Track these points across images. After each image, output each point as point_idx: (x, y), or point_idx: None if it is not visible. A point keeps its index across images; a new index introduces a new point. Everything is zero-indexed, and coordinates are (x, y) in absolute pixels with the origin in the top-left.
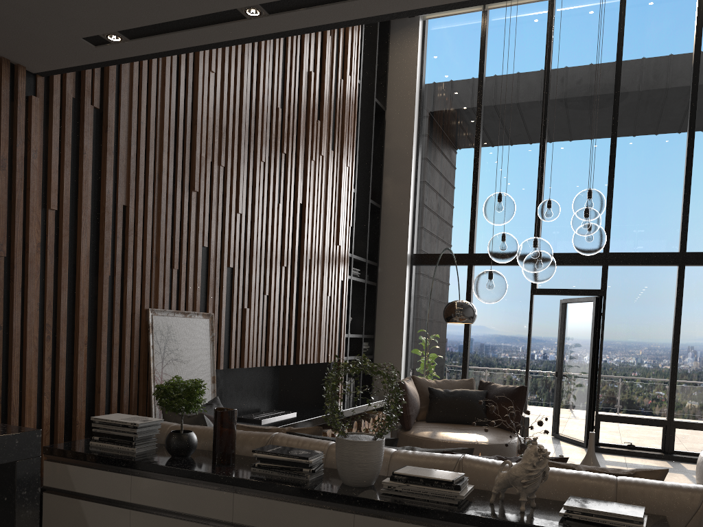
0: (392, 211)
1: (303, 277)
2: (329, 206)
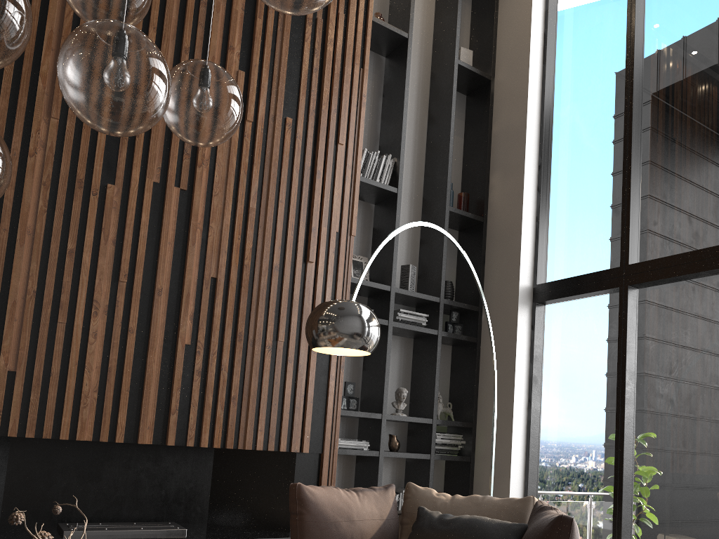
0: (500, 222)
1: (185, 303)
2: (282, 200)
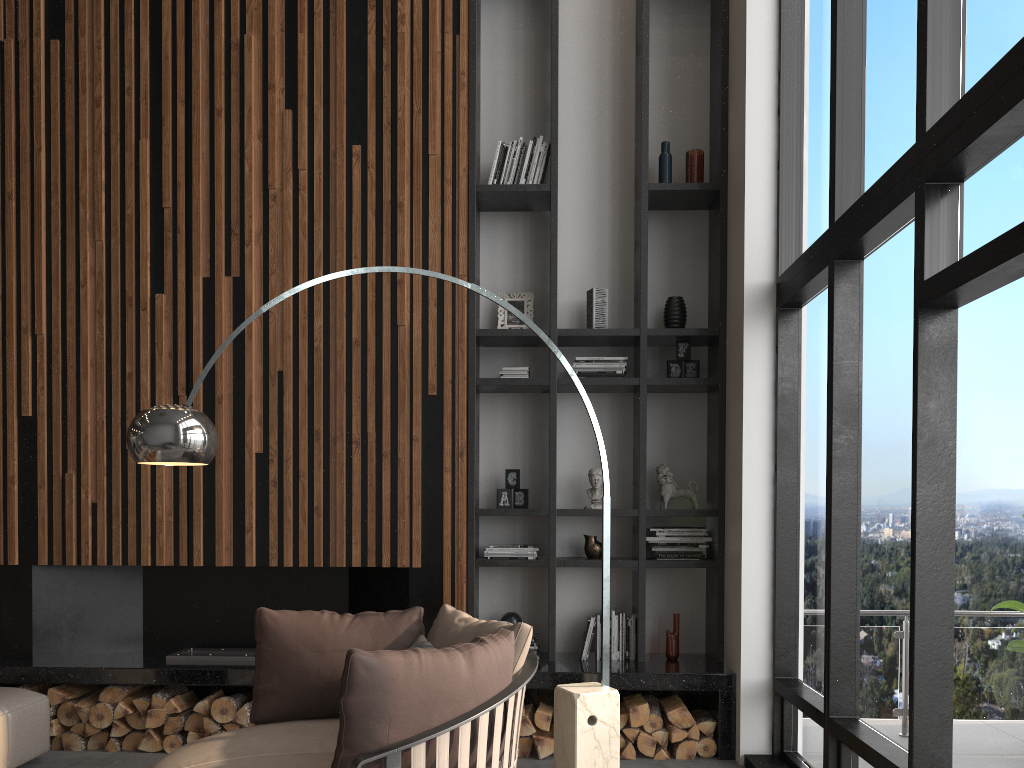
0: (733, 184)
1: (248, 407)
2: (356, 255)
